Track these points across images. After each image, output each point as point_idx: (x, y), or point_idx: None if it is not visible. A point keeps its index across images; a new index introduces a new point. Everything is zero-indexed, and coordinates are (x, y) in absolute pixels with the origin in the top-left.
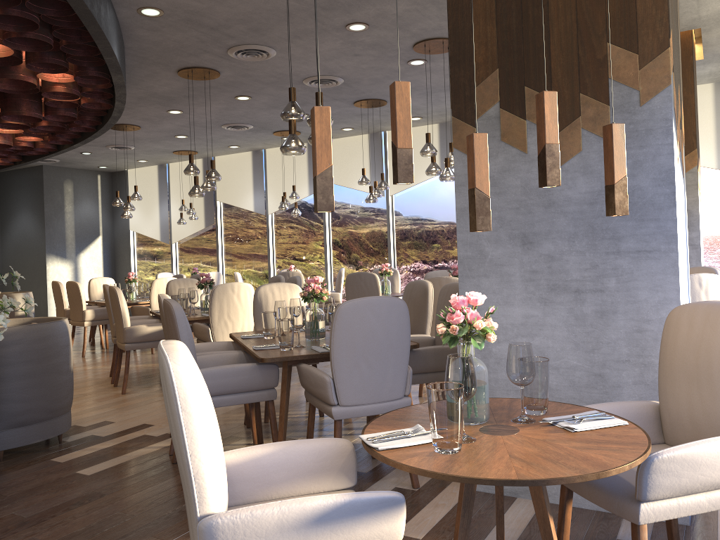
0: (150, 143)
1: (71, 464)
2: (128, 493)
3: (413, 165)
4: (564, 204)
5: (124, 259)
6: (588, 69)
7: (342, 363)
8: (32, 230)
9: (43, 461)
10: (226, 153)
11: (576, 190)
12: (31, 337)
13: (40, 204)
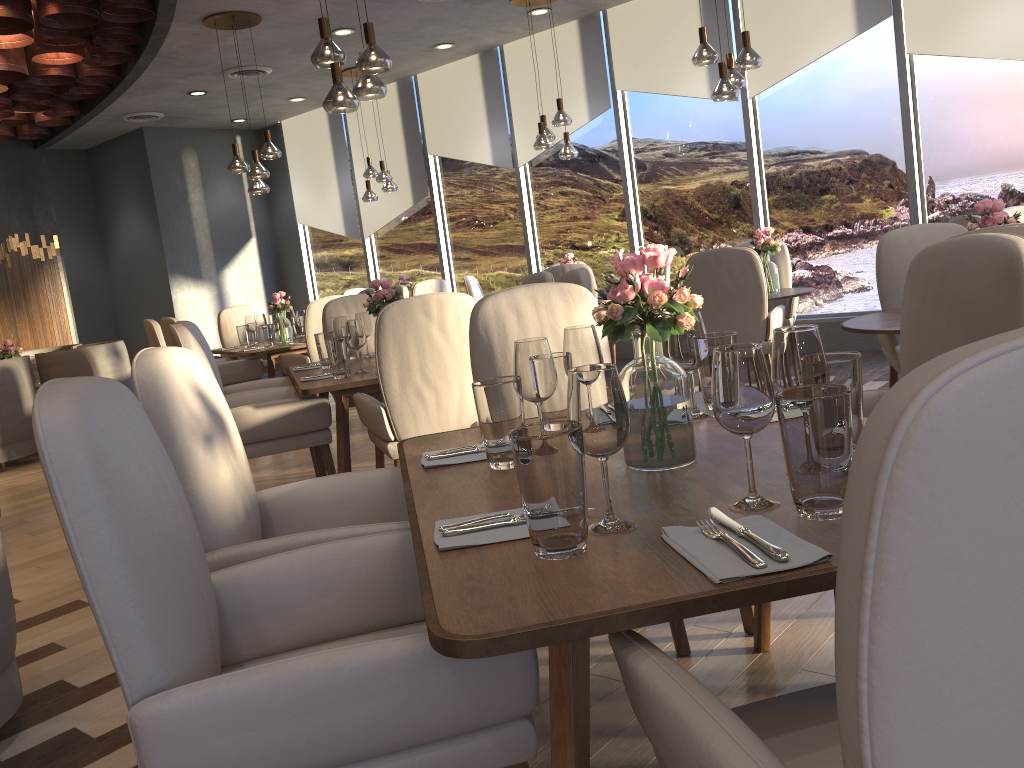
0: (293, 55)
1: None
2: None
3: (796, 27)
4: None
5: (294, 272)
6: None
7: None
8: (144, 239)
9: None
10: (433, 65)
11: None
12: None
13: (148, 194)
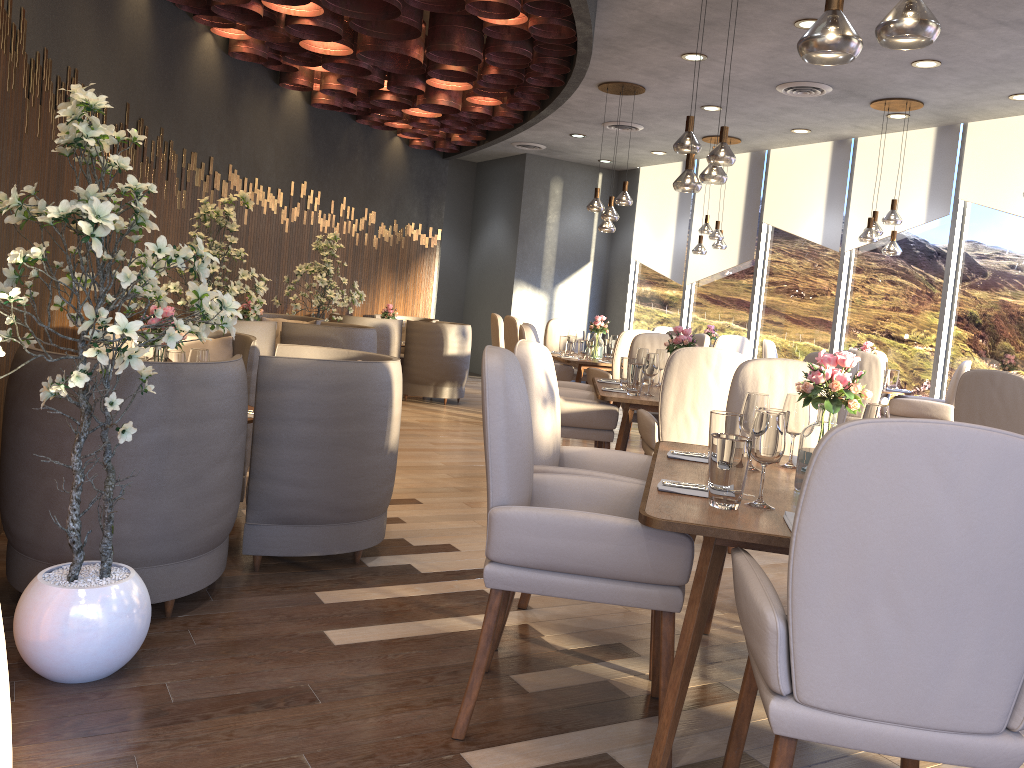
0: (664, 119)
1: (332, 612)
2: (353, 714)
3: None
4: None
5: (617, 300)
6: None
7: (817, 589)
8: (503, 245)
9: (303, 592)
10: (787, 144)
11: None
12: (320, 381)
13: (516, 209)
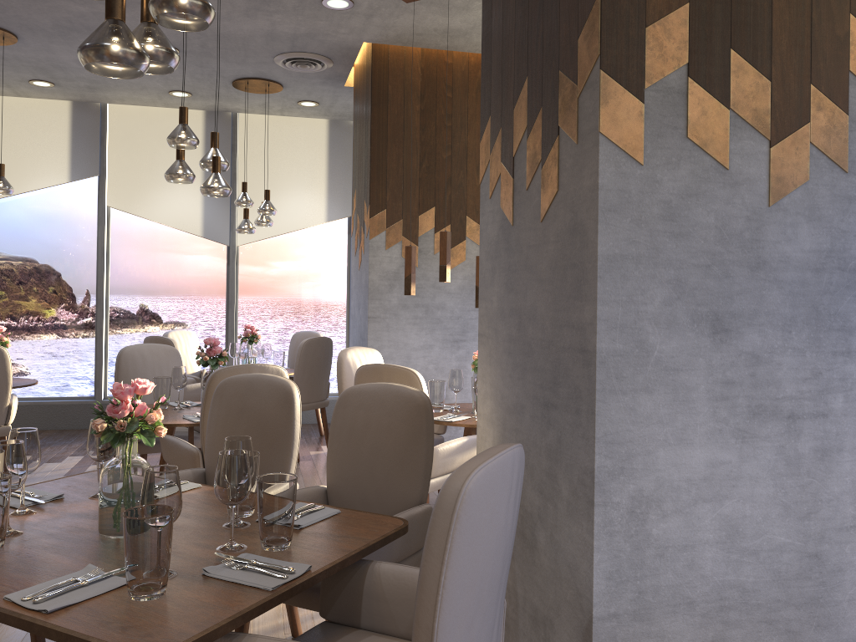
0: None
1: None
2: None
3: (19, 161)
4: (780, 267)
5: None
6: (823, 49)
7: (451, 632)
8: None
9: None
10: None
11: (798, 245)
12: None
13: None
